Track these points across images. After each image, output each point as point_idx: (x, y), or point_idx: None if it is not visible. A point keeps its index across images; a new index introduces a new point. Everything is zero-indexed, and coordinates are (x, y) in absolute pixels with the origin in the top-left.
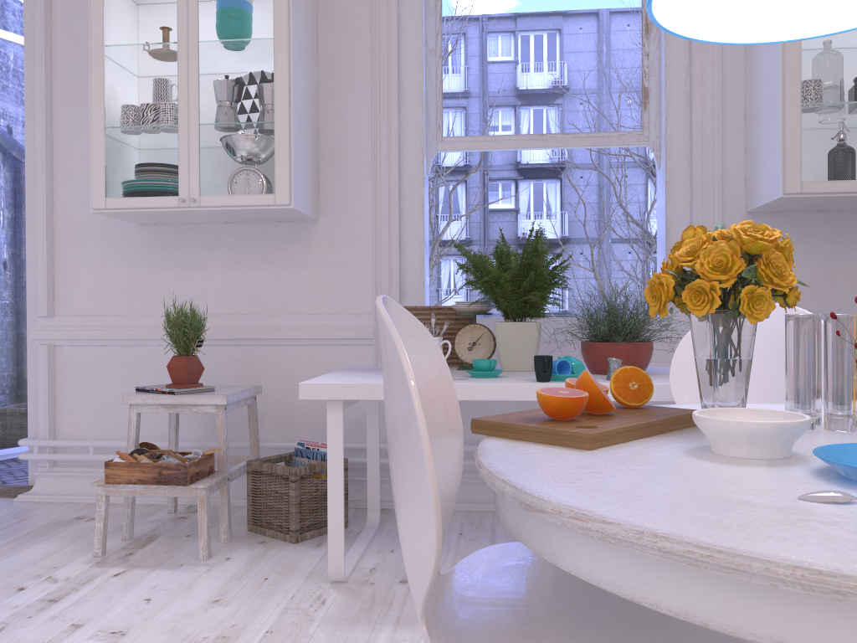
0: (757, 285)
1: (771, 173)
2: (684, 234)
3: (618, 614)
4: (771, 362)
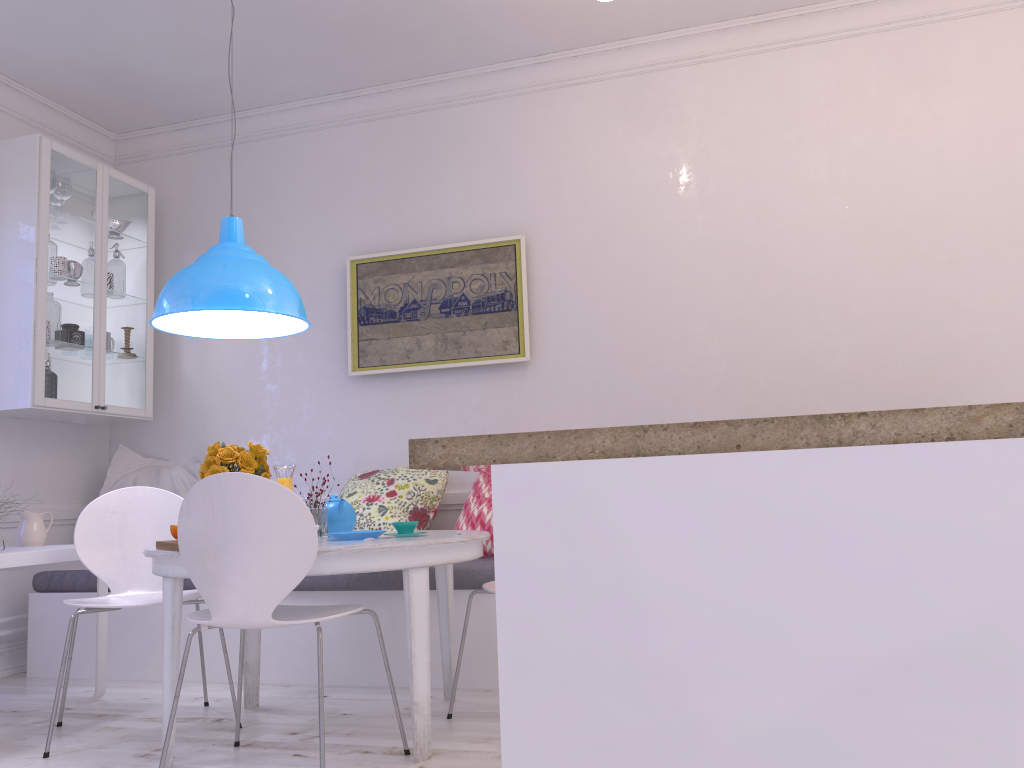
0: (262, 472)
1: (15, 386)
2: (215, 445)
3: (284, 613)
4: (143, 524)
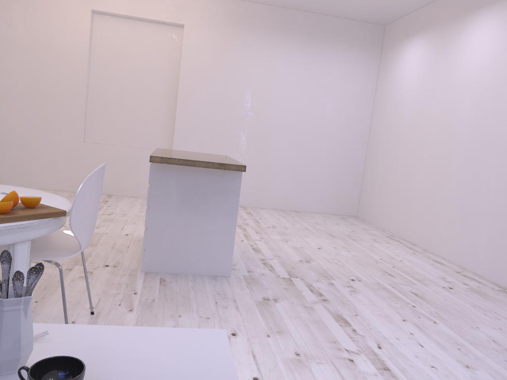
0: None
1: None
2: None
3: None
4: None
